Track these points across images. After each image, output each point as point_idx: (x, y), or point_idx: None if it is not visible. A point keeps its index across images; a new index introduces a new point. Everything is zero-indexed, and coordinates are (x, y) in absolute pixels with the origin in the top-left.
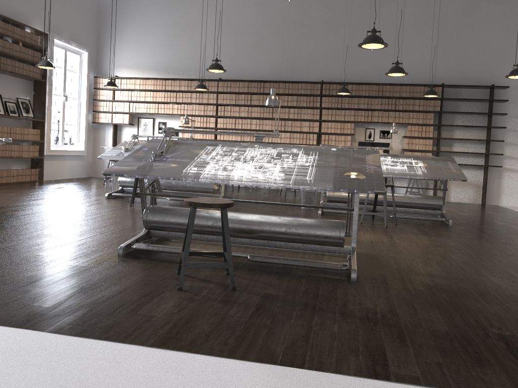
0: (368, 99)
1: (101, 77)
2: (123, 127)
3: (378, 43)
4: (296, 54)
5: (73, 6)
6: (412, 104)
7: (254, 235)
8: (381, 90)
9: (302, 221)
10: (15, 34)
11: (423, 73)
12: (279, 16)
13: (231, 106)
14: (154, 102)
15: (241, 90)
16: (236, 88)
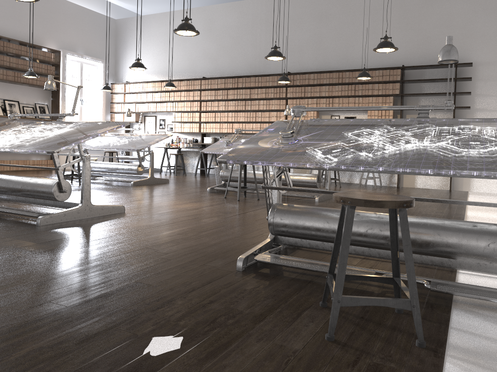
0: (329, 87)
1: (116, 83)
2: (134, 125)
3: (183, 30)
4: (267, 49)
5: (87, 27)
6: (371, 89)
7: (6, 191)
8: (340, 77)
9: (33, 180)
10: (28, 53)
11: (385, 56)
12: (253, 15)
13: (211, 102)
14: (153, 102)
15: (219, 86)
16: (215, 85)
